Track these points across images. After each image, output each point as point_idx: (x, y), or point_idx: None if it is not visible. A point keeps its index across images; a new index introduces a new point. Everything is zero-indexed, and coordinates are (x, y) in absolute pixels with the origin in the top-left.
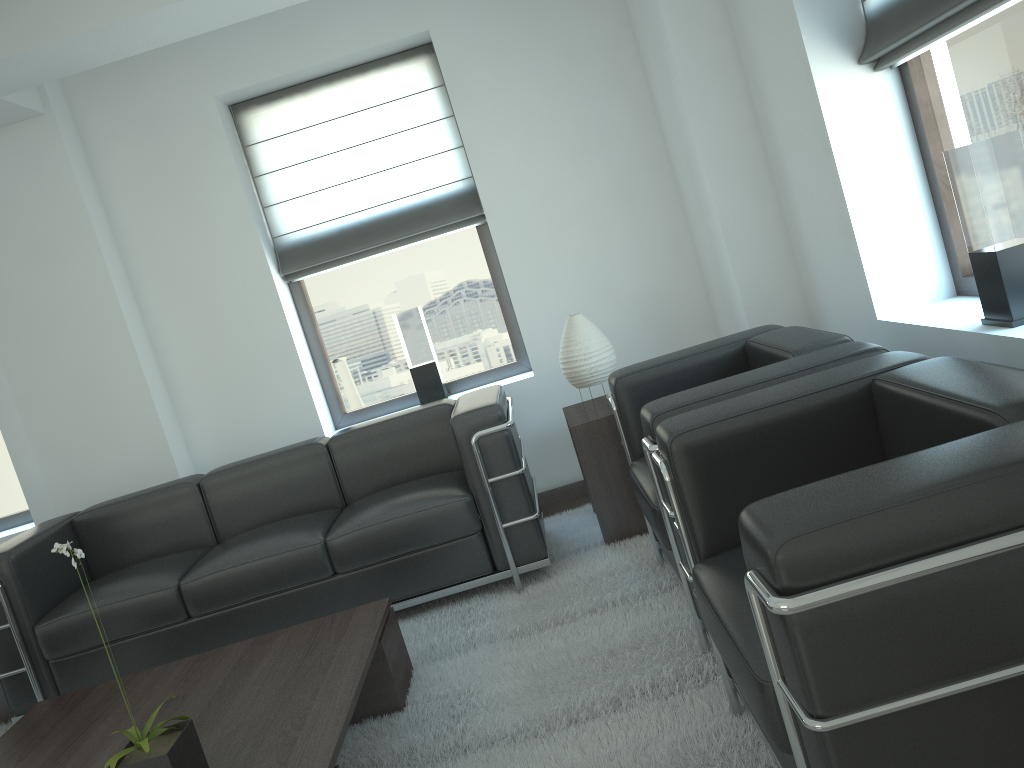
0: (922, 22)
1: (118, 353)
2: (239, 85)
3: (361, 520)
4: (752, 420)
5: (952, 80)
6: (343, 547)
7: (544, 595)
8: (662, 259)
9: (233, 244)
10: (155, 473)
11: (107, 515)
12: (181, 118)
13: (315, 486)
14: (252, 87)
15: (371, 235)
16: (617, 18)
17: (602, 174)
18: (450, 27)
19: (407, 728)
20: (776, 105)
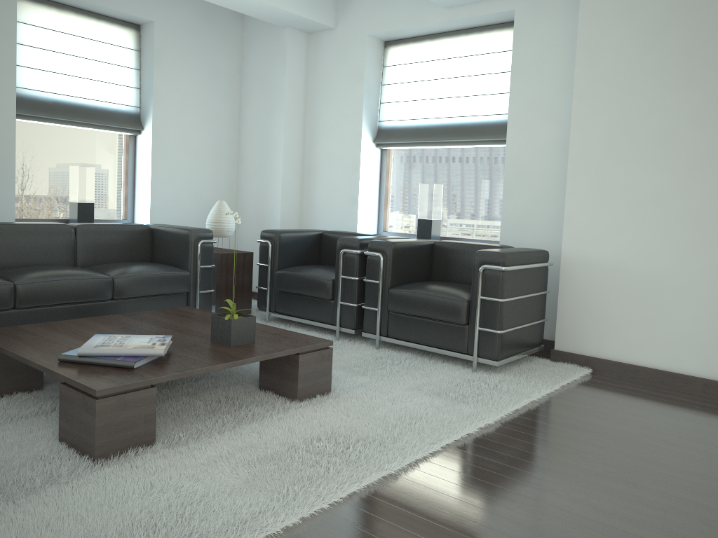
0: (416, 140)
1: None
2: None
3: (134, 271)
4: (409, 245)
5: (404, 161)
6: (124, 283)
7: None
8: (223, 190)
9: None
10: None
11: None
12: None
13: (62, 251)
14: None
15: (75, 113)
16: (236, 68)
17: (210, 137)
18: (165, 27)
19: None
20: (325, 143)
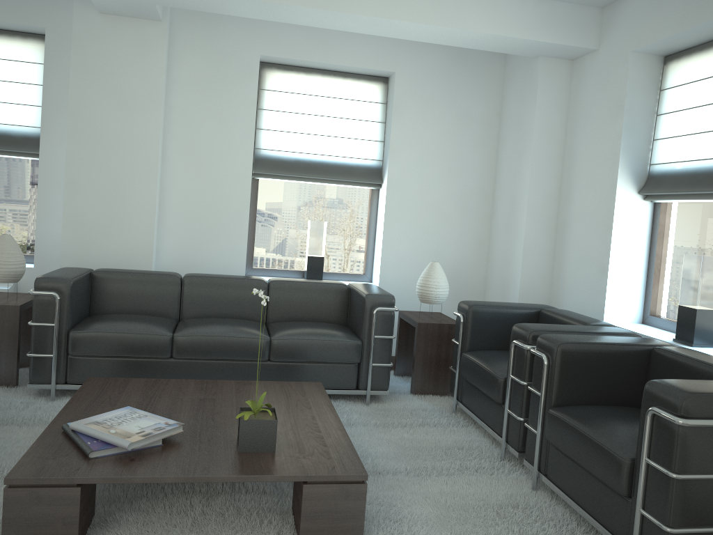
0: (690, 190)
1: (145, 180)
2: (278, 55)
3: (295, 334)
4: (597, 348)
5: (683, 220)
6: (281, 346)
7: (384, 410)
8: (470, 248)
9: (236, 143)
10: (137, 262)
11: (116, 278)
12: (236, 58)
13: (253, 305)
14: (283, 59)
15: (314, 170)
16: (494, 110)
17: (456, 189)
18: (407, 76)
19: None
20: (580, 194)
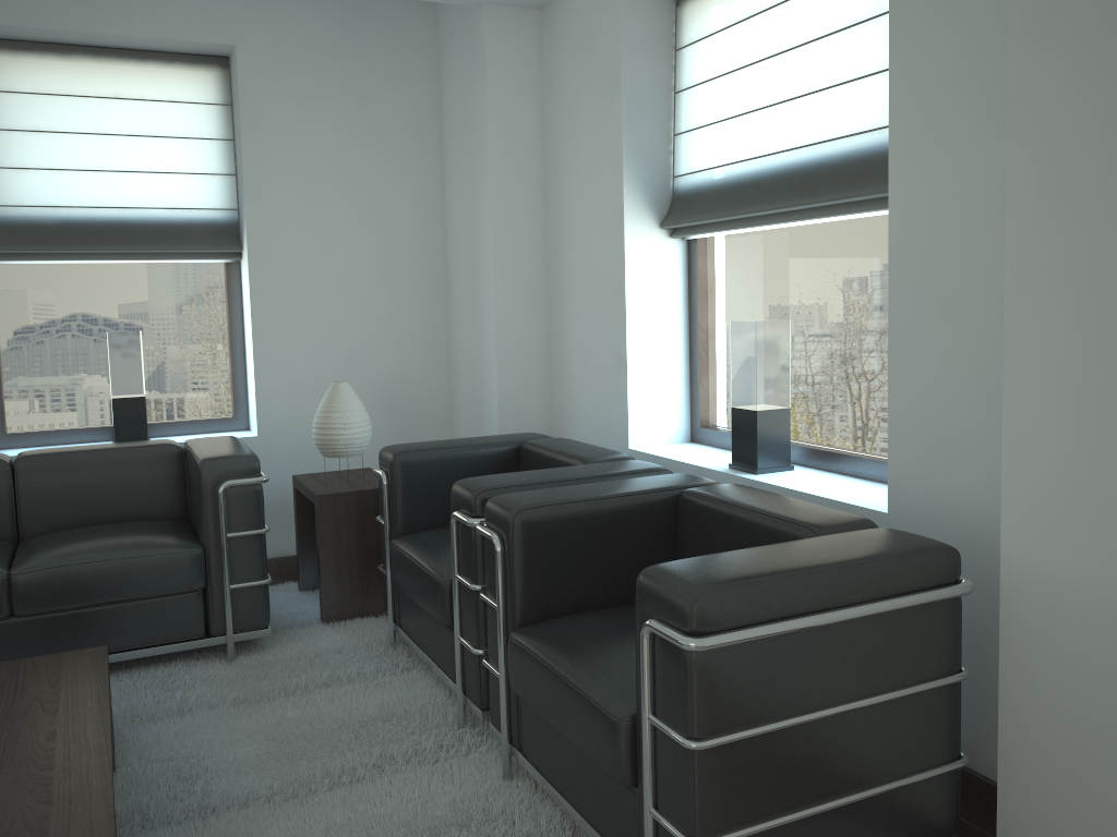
0: (731, 213)
1: None
2: None
3: (63, 556)
4: (585, 508)
5: (731, 265)
6: (33, 585)
7: (262, 667)
8: (416, 348)
9: None
10: None
11: None
12: None
13: None
14: (2, 27)
15: (103, 238)
16: (429, 106)
17: (379, 249)
18: (260, 51)
19: (129, 789)
20: (575, 238)
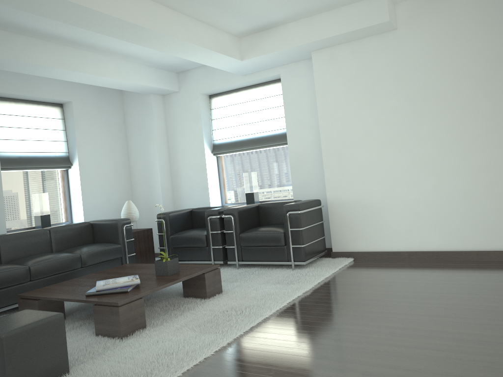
0: (237, 148)
1: None
2: (5, 91)
3: (91, 249)
4: (246, 208)
5: (231, 161)
6: (87, 257)
7: None
8: (123, 194)
9: None
10: None
11: None
12: None
13: (44, 245)
14: (7, 94)
15: (32, 162)
16: (122, 120)
17: (112, 163)
18: (78, 103)
19: None
20: (183, 157)
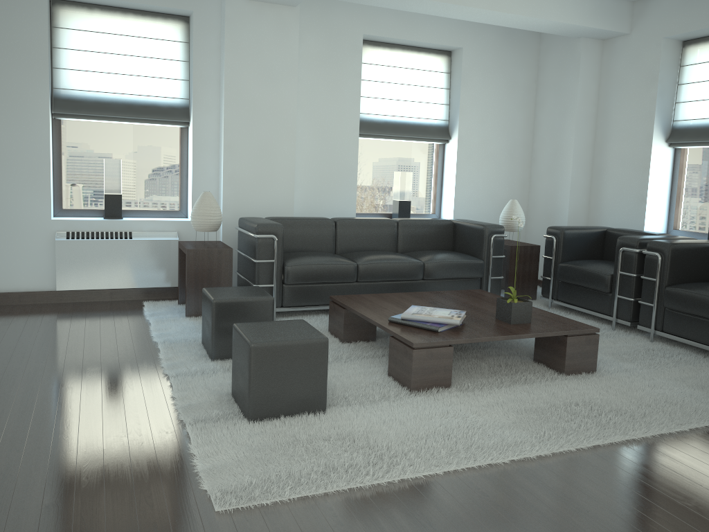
0: None
1: (286, 142)
2: (376, 34)
3: (439, 258)
4: (690, 246)
5: (699, 160)
6: (432, 268)
7: None
8: (516, 188)
9: (346, 109)
10: (282, 211)
11: (288, 223)
12: (344, 37)
13: (387, 240)
14: (379, 37)
15: (399, 130)
16: (533, 78)
17: (506, 142)
18: (471, 51)
19: None
20: (615, 144)
